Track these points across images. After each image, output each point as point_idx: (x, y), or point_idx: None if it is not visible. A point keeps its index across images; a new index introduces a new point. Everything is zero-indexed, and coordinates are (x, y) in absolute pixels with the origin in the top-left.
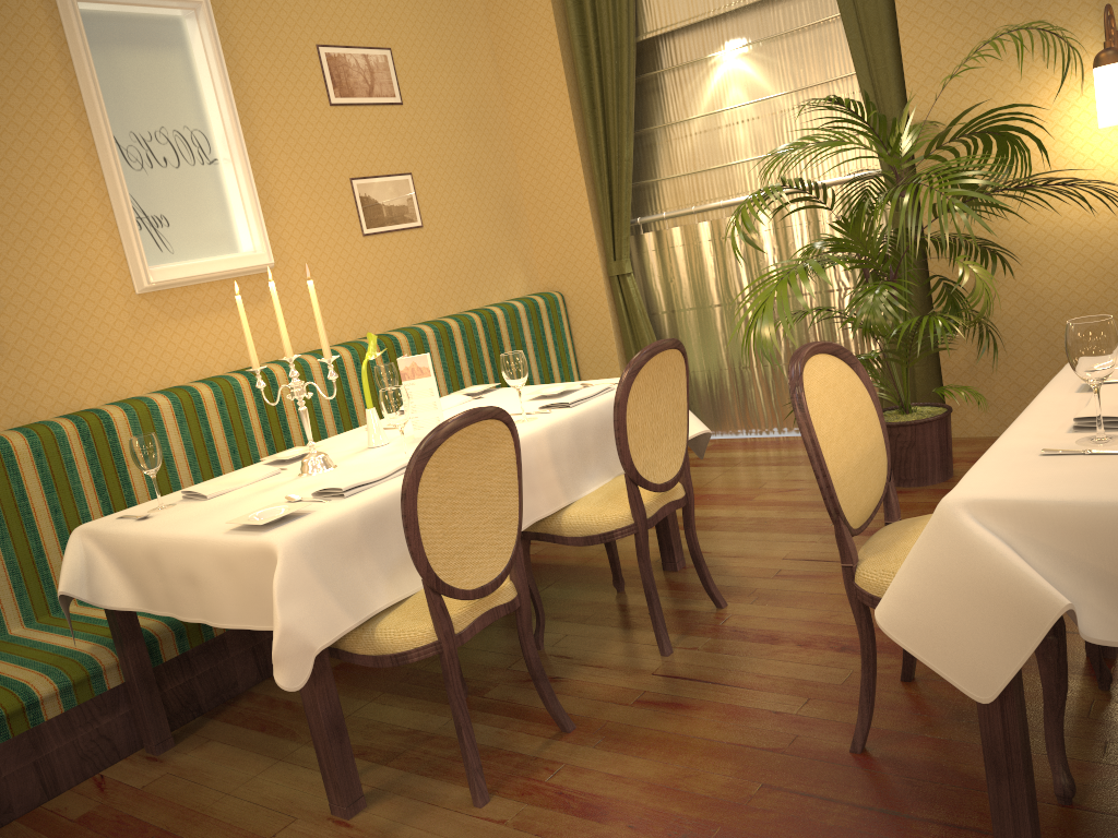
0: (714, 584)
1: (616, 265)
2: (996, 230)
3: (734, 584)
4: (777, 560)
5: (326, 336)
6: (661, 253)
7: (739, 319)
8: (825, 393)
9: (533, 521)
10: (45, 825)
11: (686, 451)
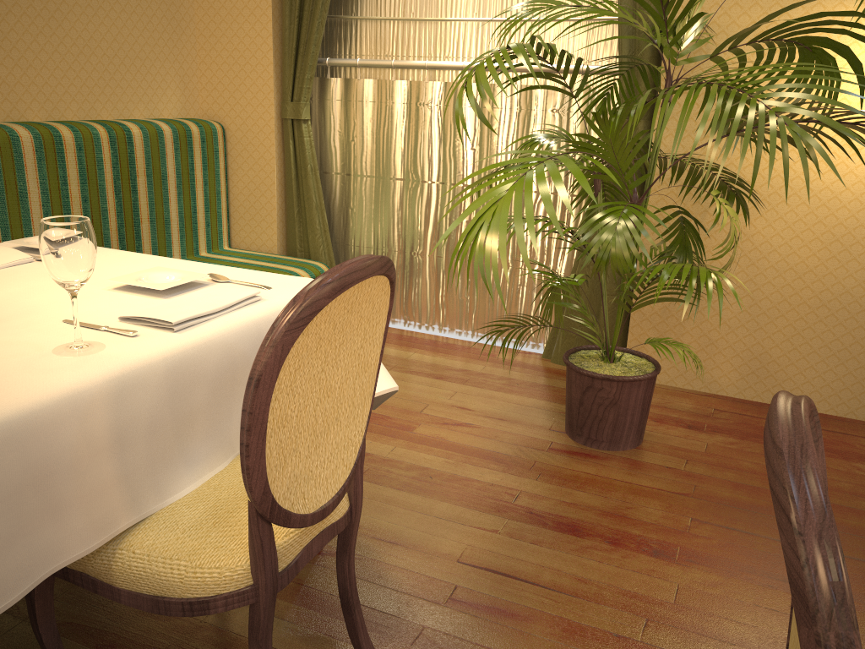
0: (368, 634)
1: (292, 107)
2: (730, 166)
3: (391, 608)
4: (451, 562)
5: None
6: (346, 105)
7: (421, 199)
8: None
9: (45, 574)
10: None
11: (364, 440)
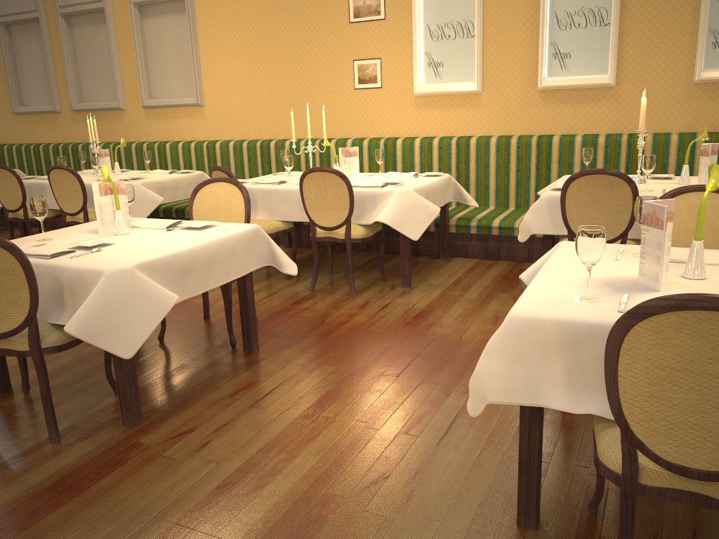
0: None
1: None
2: None
3: None
4: None
5: (644, 125)
6: None
7: None
8: (687, 210)
9: None
10: (516, 265)
11: None
